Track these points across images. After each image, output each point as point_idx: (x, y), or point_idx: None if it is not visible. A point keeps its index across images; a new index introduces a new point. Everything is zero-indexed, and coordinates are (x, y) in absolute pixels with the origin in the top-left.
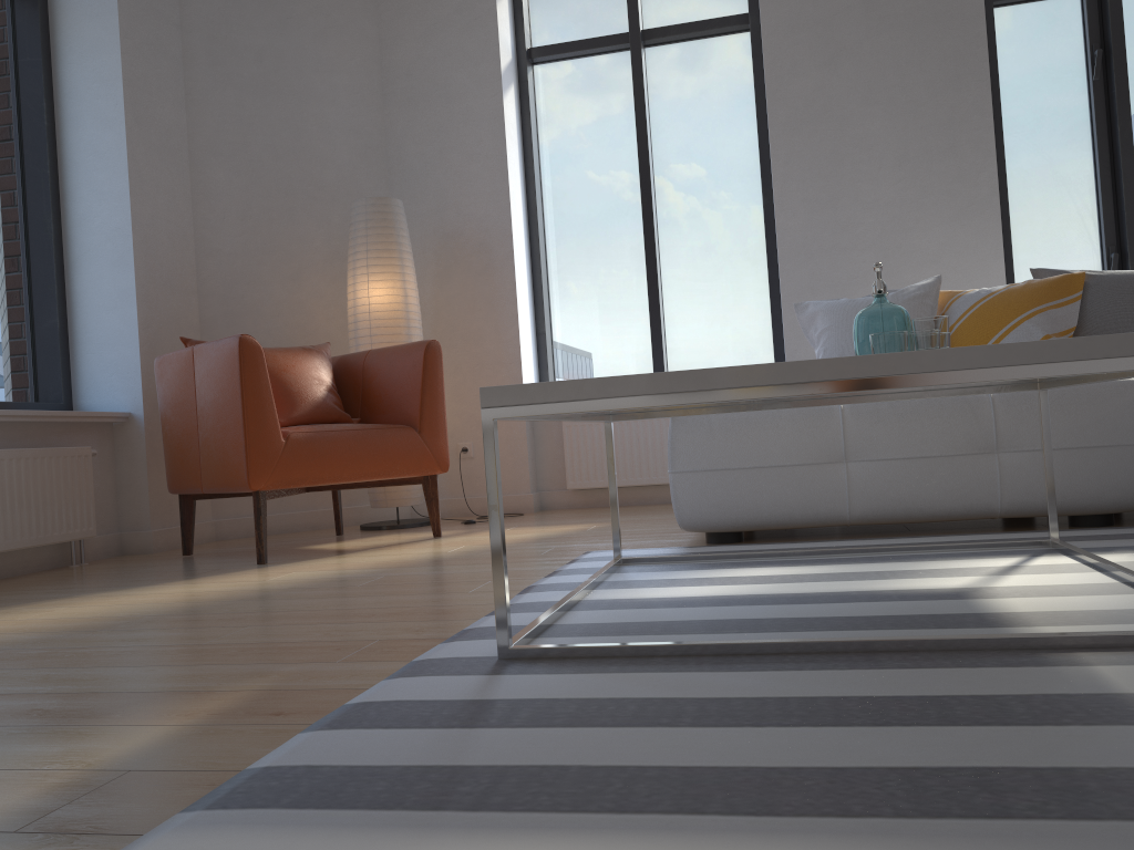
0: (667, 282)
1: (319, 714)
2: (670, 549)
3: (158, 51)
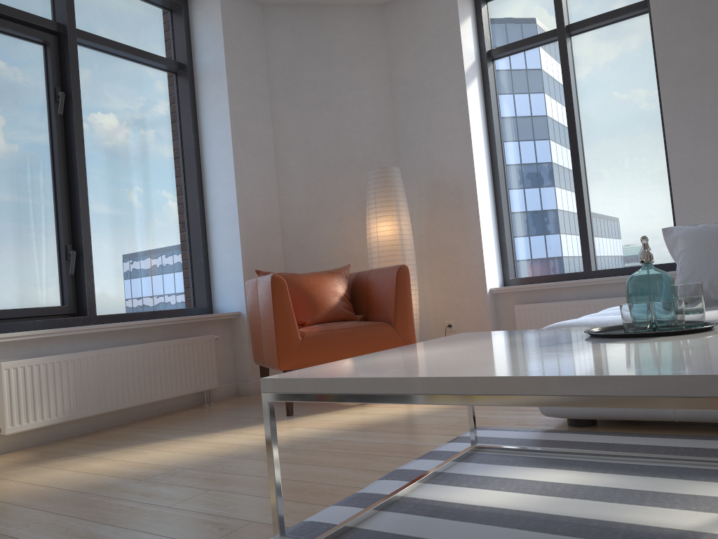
0: (593, 203)
1: None
2: (529, 433)
3: (253, 94)
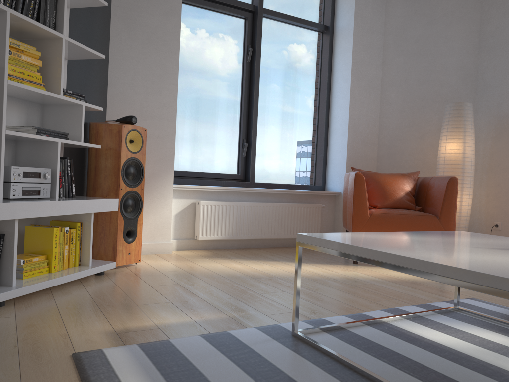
0: None
1: (219, 331)
2: (506, 310)
3: (371, 47)
